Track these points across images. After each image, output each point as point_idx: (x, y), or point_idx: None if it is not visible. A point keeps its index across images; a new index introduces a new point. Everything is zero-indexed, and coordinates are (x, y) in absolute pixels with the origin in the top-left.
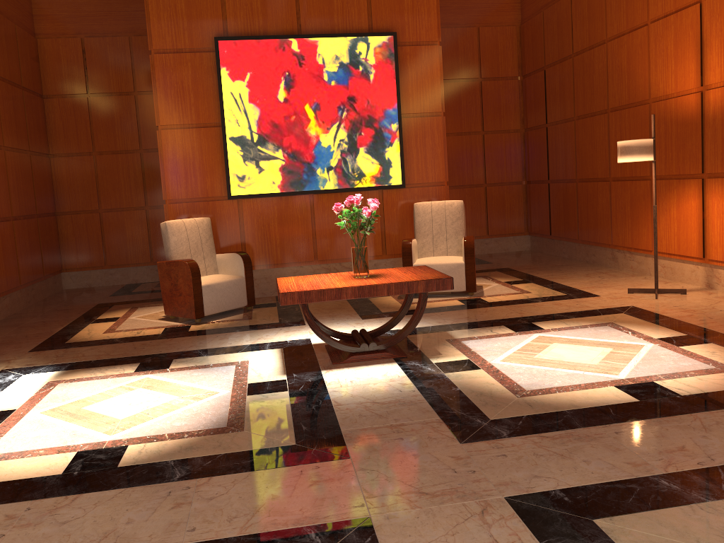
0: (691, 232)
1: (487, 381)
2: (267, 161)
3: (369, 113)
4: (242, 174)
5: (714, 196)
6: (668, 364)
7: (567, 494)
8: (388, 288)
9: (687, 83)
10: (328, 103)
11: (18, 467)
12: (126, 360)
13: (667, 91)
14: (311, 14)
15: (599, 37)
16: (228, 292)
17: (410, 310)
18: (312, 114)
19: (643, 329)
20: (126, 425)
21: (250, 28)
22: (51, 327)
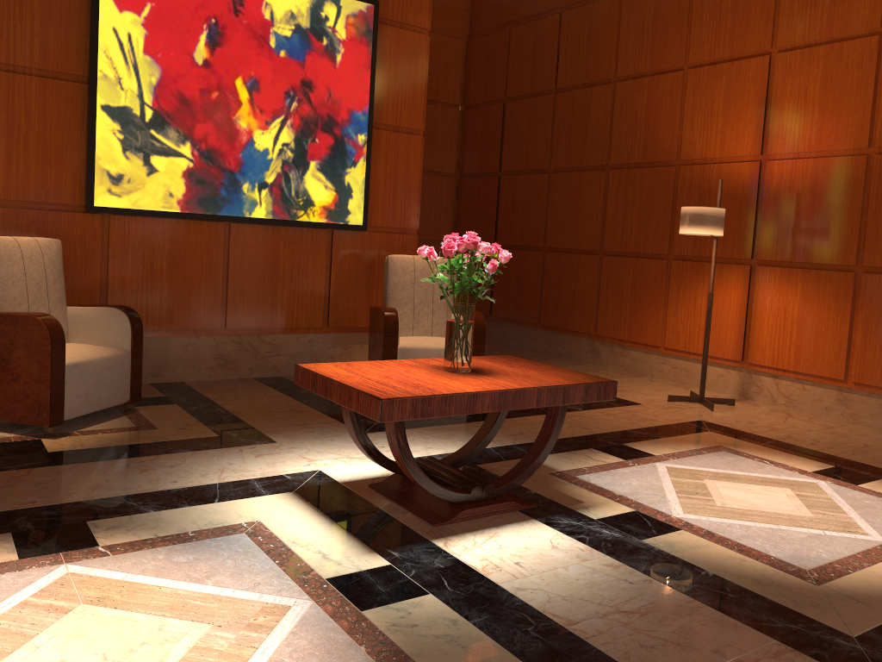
0: (726, 329)
1: (727, 554)
2: (164, 157)
3: (329, 111)
4: (119, 172)
5: (767, 288)
6: None
7: None
8: (538, 395)
9: (740, 148)
10: (272, 83)
11: None
12: None
13: (708, 154)
14: None
15: (603, 73)
16: (105, 377)
17: None
18: (246, 95)
19: (773, 456)
20: None
21: None
22: None
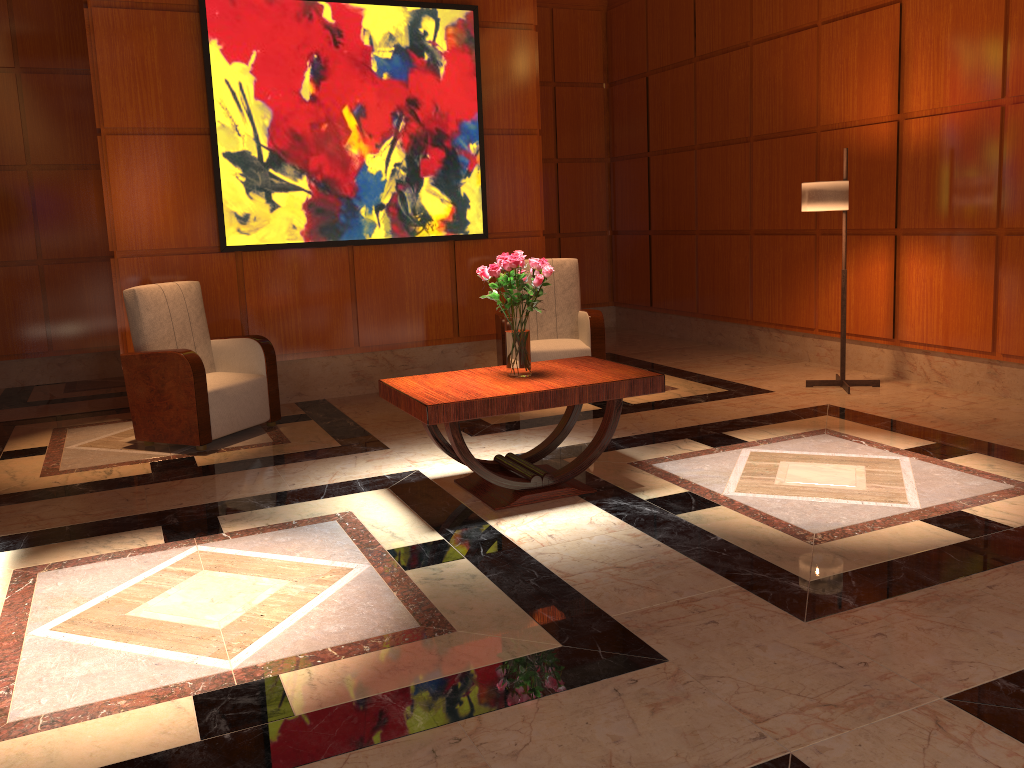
0: (875, 306)
1: (748, 523)
2: (284, 193)
3: (438, 125)
4: (245, 212)
5: (912, 259)
6: (955, 485)
7: (1019, 684)
8: (580, 392)
9: (877, 108)
10: (378, 107)
11: (102, 738)
12: (131, 523)
13: (846, 117)
14: None
15: (739, 37)
16: (244, 400)
17: (530, 419)
18: (354, 122)
19: (875, 436)
20: (241, 640)
21: None
22: None
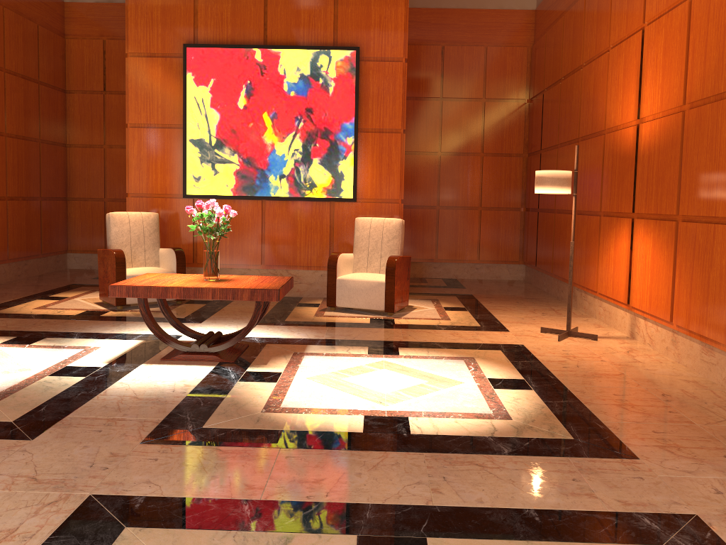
0: (621, 275)
1: (261, 394)
2: (223, 164)
3: (325, 125)
4: (198, 175)
5: (638, 238)
6: (452, 403)
7: (145, 502)
8: (213, 292)
9: (629, 114)
10: (286, 113)
11: None
12: (9, 333)
13: (616, 122)
14: (278, 26)
15: (578, 61)
16: None
17: (312, 321)
18: (270, 122)
19: (492, 367)
20: None
21: (219, 37)
22: (5, 298)
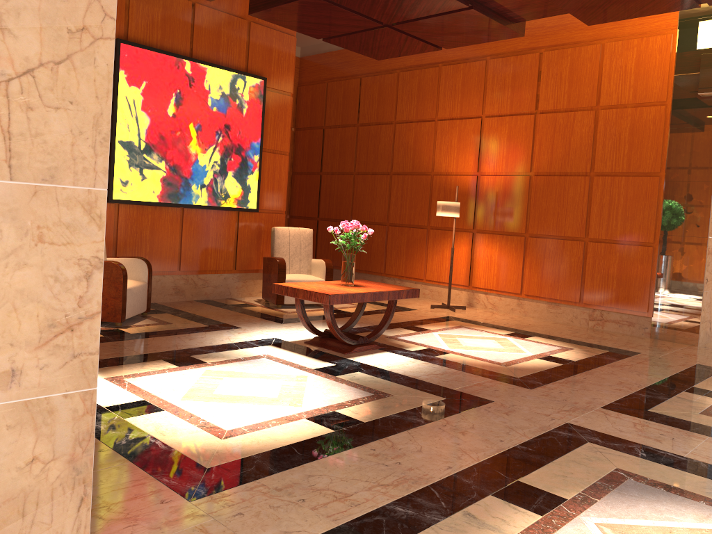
0: (460, 268)
1: (470, 359)
2: (150, 170)
3: (239, 142)
4: (126, 179)
5: (481, 245)
6: (538, 347)
7: (620, 403)
8: (388, 294)
9: (466, 167)
10: (209, 126)
11: (286, 432)
12: (140, 358)
13: (449, 170)
14: (202, 42)
15: (387, 118)
16: (139, 296)
17: None
18: (195, 133)
19: (486, 329)
20: (295, 400)
21: (149, 39)
22: None
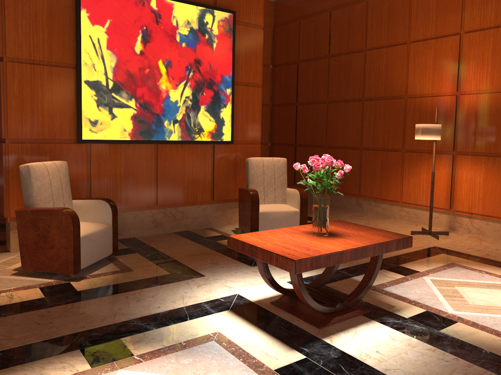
0: (439, 191)
1: (491, 337)
2: (120, 109)
3: (210, 76)
4: (95, 119)
5: (463, 167)
6: None
7: None
8: (373, 248)
9: (444, 88)
10: (178, 62)
11: None
12: (53, 347)
13: (424, 91)
14: None
15: (358, 46)
16: (100, 242)
17: None
18: (164, 69)
19: (485, 268)
20: None
21: None
22: None
